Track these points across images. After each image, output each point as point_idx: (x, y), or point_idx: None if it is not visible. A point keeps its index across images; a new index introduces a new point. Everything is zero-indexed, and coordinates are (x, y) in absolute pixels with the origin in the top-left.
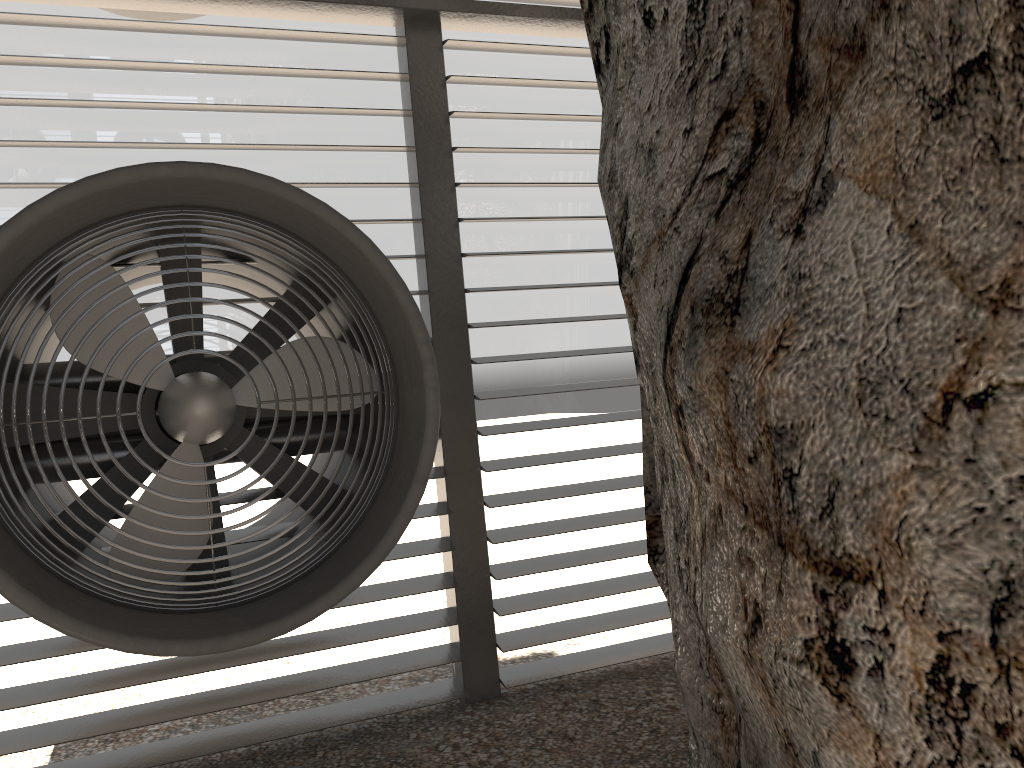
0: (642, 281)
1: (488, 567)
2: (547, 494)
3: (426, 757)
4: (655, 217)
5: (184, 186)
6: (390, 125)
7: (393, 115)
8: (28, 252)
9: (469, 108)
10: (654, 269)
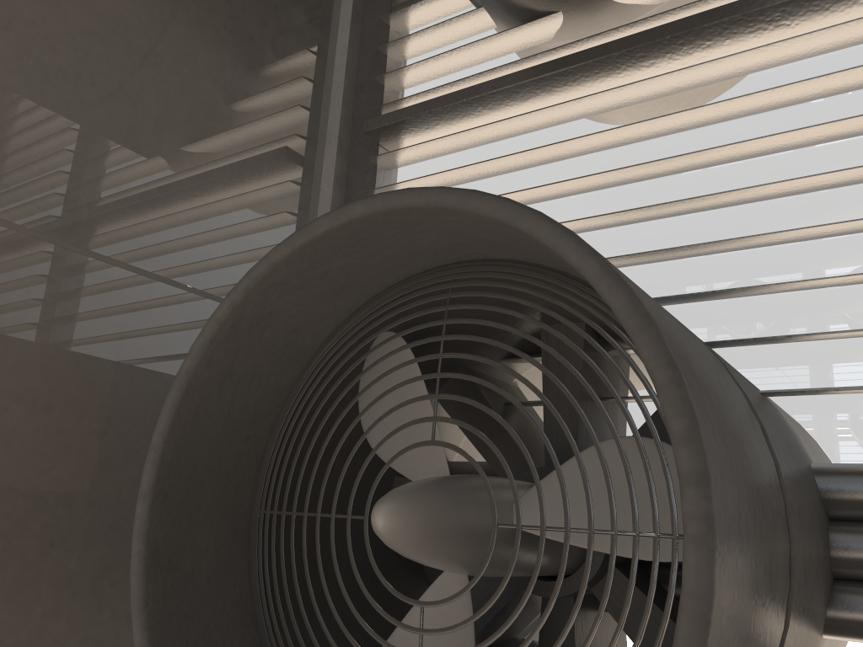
0: None
1: None
2: None
3: None
4: None
5: (406, 228)
6: None
7: None
8: (297, 326)
9: None
10: None
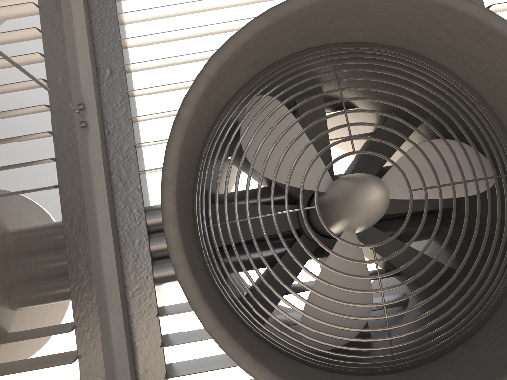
0: None
1: None
2: None
3: None
4: None
5: (339, 12)
6: None
7: None
8: (227, 88)
9: None
10: None
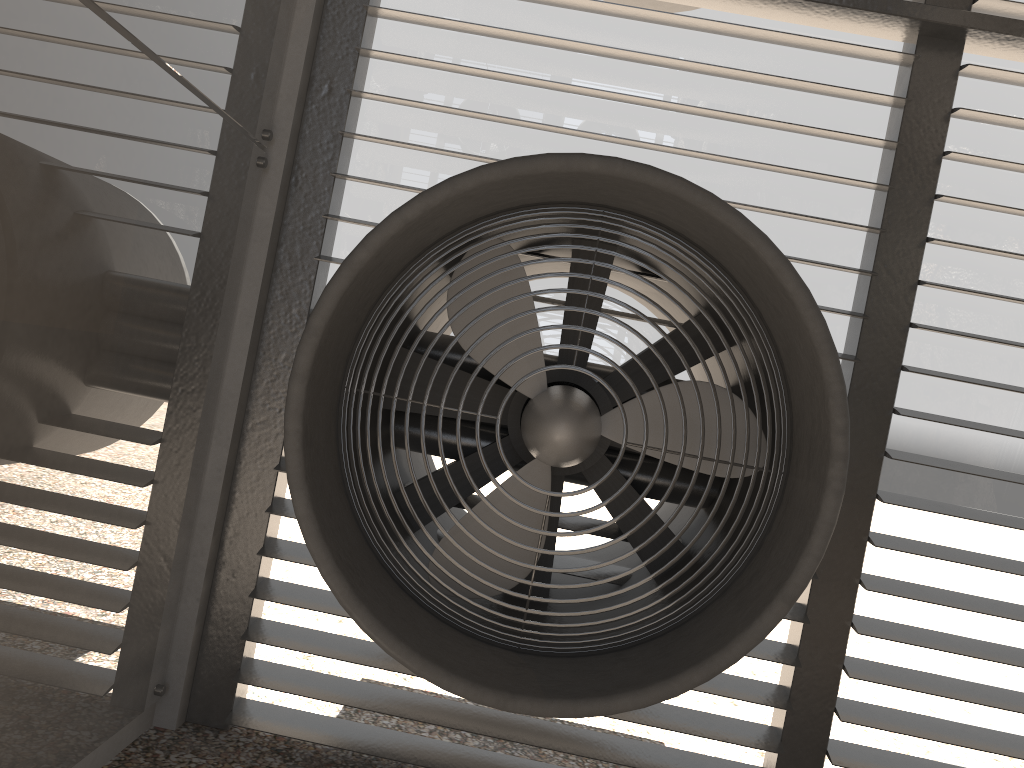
0: None
1: (834, 700)
2: (936, 642)
3: None
4: None
5: (611, 185)
6: (864, 156)
7: (871, 145)
8: (441, 225)
9: (970, 151)
10: None
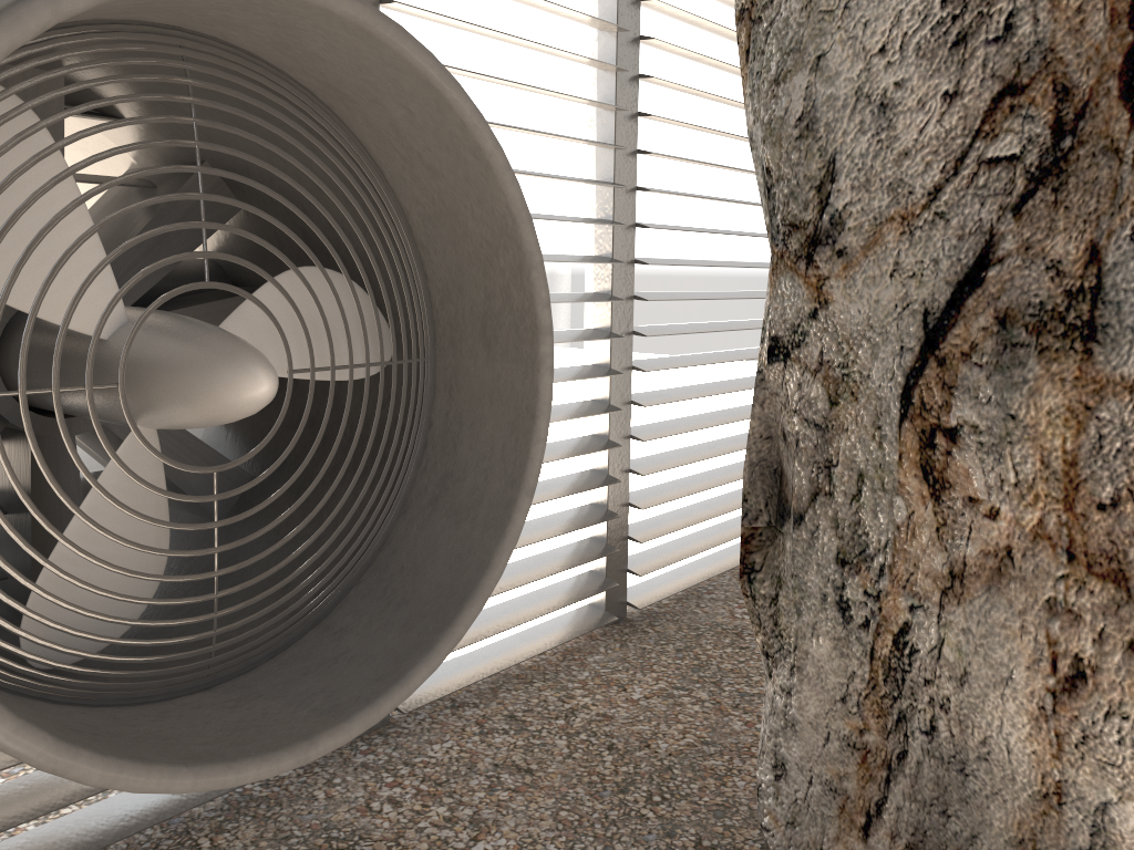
0: (863, 266)
1: None
2: None
3: (368, 823)
4: (892, 191)
5: (253, 6)
6: None
7: None
8: None
9: None
10: (893, 256)
